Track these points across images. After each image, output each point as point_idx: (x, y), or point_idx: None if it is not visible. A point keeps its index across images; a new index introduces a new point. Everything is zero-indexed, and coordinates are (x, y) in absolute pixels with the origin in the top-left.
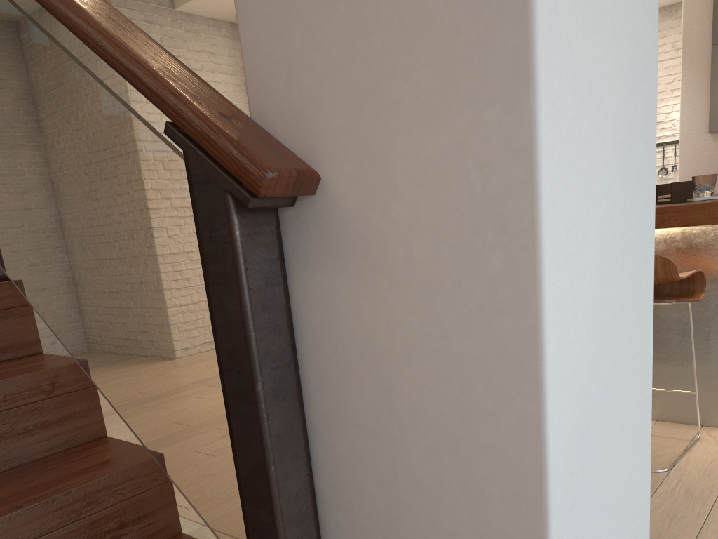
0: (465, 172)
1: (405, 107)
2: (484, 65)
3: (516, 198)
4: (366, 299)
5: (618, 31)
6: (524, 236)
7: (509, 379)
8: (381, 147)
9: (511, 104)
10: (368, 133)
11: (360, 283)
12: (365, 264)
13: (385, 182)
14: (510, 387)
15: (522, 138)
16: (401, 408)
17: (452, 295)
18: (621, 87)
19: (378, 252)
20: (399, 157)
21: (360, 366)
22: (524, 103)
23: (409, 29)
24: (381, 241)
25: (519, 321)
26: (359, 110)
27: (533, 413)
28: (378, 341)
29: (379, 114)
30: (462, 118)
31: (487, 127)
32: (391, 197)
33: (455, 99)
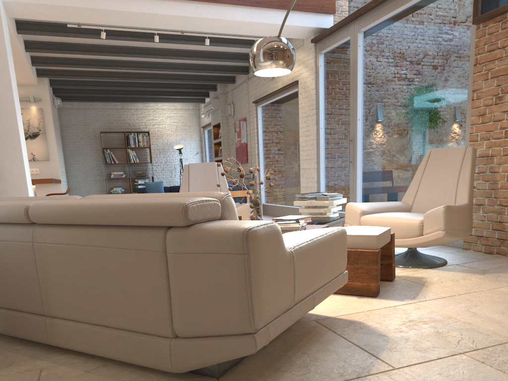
0: (16, 169)
1: (8, 162)
2: (18, 160)
3: (23, 172)
4: (2, 183)
5: (26, 156)
6: (24, 176)
7: (24, 190)
8: (4, 166)
9: (21, 164)
10: (2, 164)
11: (1, 181)
12: (2, 178)
13: (5, 169)
14: (24, 191)
15: (23, 167)
16: (9, 196)
17: (16, 182)
18: (27, 161)
19: (4, 177)
20: (7, 167)
21: (2, 191)
22: (23, 164)
23: (8, 155)
24: (5, 176)
25: (25, 184)
26: (1, 161)
27: (27, 194)
28: (5, 188)
29: (4, 162)
30: (16, 164)
31: (19, 165)
32: (6, 171)
33: (15, 162)
